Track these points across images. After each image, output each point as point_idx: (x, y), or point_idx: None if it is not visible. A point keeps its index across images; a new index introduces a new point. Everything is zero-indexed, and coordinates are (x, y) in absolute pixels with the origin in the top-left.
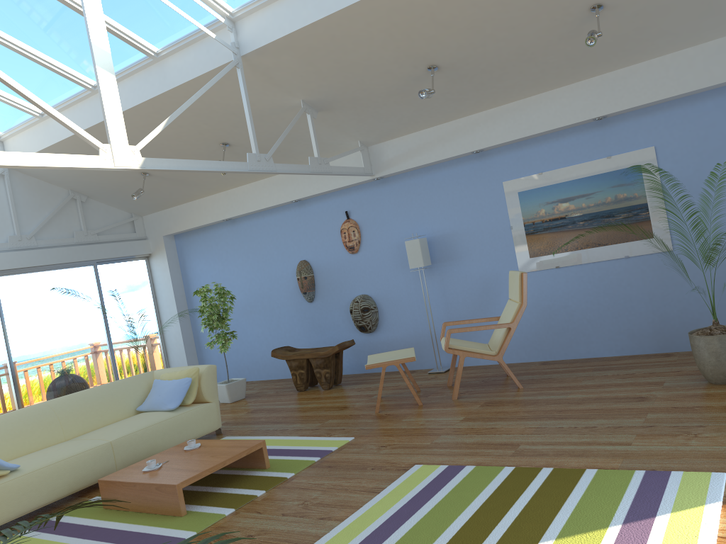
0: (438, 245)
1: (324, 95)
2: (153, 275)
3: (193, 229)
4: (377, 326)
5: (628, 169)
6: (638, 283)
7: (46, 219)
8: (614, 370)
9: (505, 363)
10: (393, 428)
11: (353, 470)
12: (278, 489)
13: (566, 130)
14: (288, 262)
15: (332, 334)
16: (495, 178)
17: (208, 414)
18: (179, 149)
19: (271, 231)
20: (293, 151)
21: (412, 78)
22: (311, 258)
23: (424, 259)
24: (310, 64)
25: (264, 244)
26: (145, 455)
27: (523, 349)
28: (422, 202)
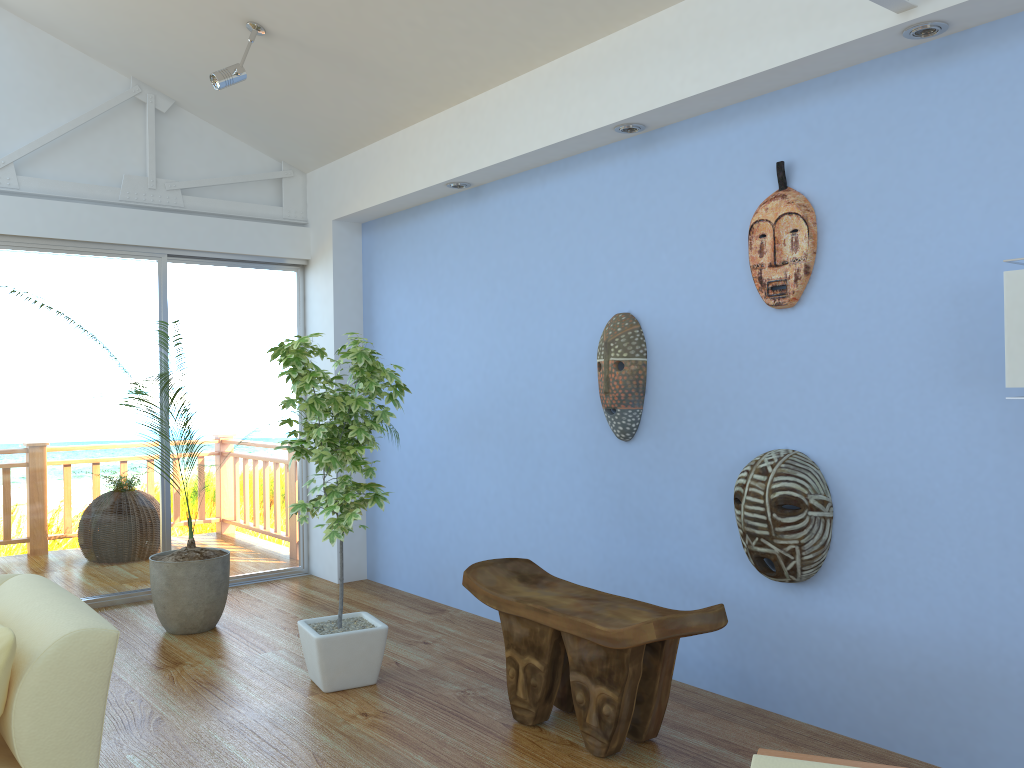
0: None
1: None
2: (307, 311)
3: (397, 212)
4: (820, 569)
5: None
6: None
7: (54, 133)
8: None
9: None
10: None
11: None
12: None
13: None
14: (584, 314)
15: (669, 551)
16: None
17: None
18: None
19: (555, 224)
20: None
21: None
22: (647, 311)
23: None
24: None
25: (535, 259)
26: None
27: None
28: None
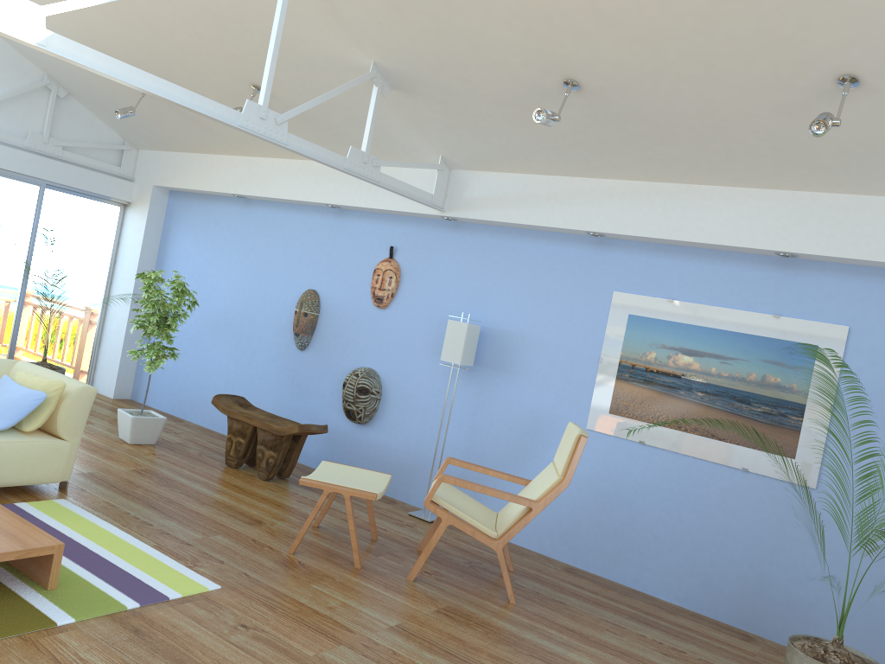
0: (493, 343)
1: (406, 66)
2: (122, 232)
3: (196, 193)
4: (371, 419)
5: (797, 345)
6: (746, 515)
7: None
8: (658, 632)
9: (519, 544)
10: (288, 595)
11: (161, 658)
12: (22, 642)
13: (731, 253)
14: (293, 284)
15: (310, 404)
16: (605, 282)
17: (51, 457)
18: (195, 72)
19: (288, 235)
20: (348, 136)
21: (538, 89)
22: (324, 292)
23: (464, 355)
24: (396, 8)
25: (273, 248)
26: None
27: (550, 536)
28: (494, 275)
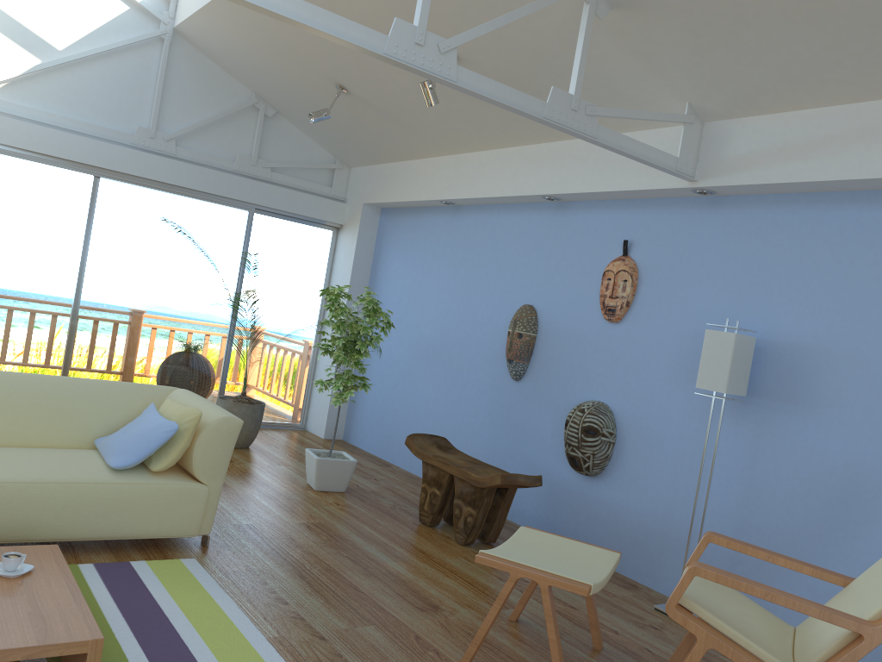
0: (776, 362)
1: None
2: (335, 258)
3: (405, 207)
4: (603, 470)
5: None
6: None
7: (202, 122)
8: None
9: None
10: None
11: None
12: None
13: None
14: (507, 300)
15: (527, 449)
16: None
17: (183, 504)
18: None
19: (500, 241)
20: None
21: None
22: (542, 307)
23: (731, 379)
24: None
25: (485, 259)
26: (6, 533)
27: None
28: (775, 265)
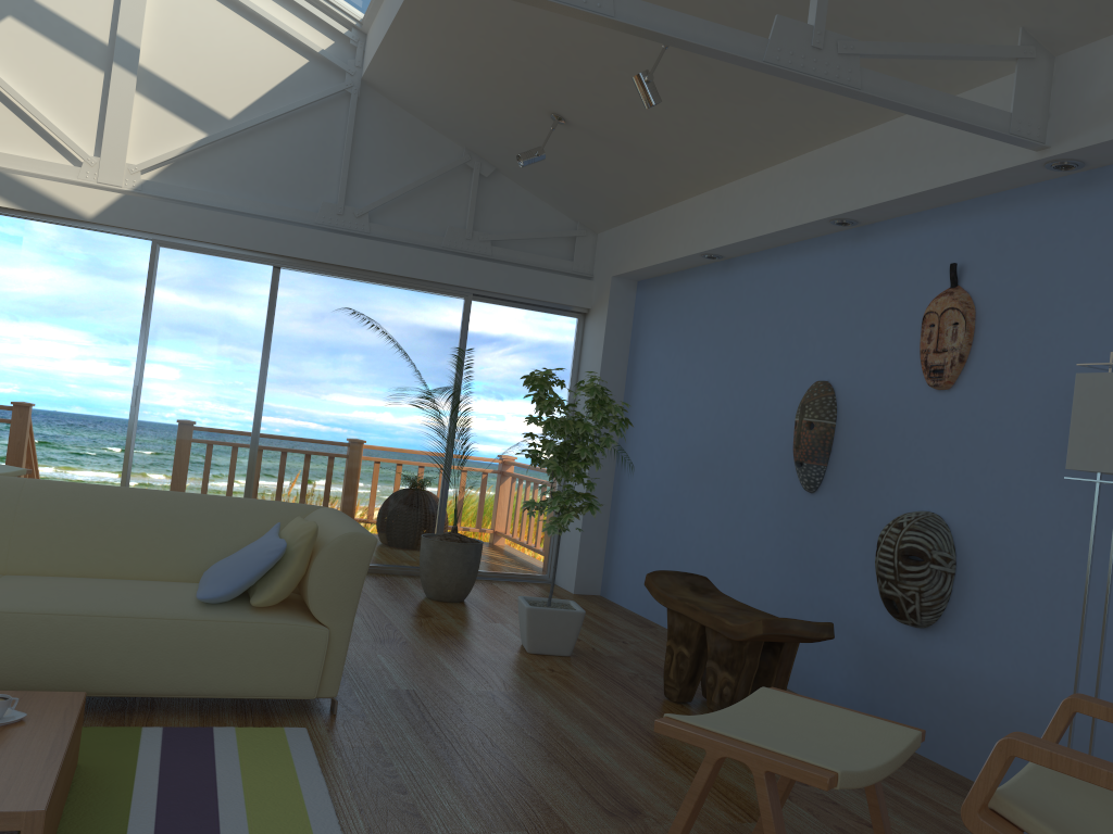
0: None
1: None
2: (582, 353)
3: (665, 274)
4: (940, 618)
5: None
6: None
7: (400, 191)
8: None
9: None
10: None
11: None
12: None
13: None
14: (794, 379)
15: (830, 592)
16: None
17: (293, 652)
18: (590, 48)
19: (782, 298)
20: None
21: None
22: (841, 381)
23: None
24: None
25: (764, 327)
26: (55, 682)
27: None
28: None
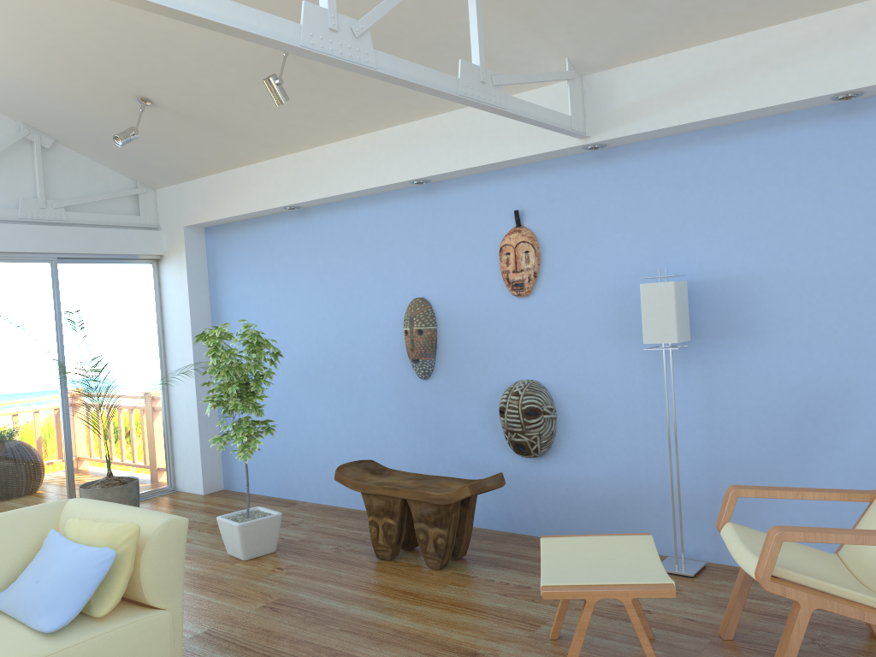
0: (710, 300)
1: None
2: (162, 293)
3: (236, 221)
4: (550, 448)
5: None
6: None
7: None
8: None
9: None
10: None
11: None
12: None
13: None
14: (391, 298)
15: (457, 446)
16: None
17: (147, 643)
18: (201, 49)
19: (367, 237)
20: None
21: None
22: (436, 296)
23: (679, 328)
24: None
25: (353, 260)
26: None
27: None
28: (685, 206)
